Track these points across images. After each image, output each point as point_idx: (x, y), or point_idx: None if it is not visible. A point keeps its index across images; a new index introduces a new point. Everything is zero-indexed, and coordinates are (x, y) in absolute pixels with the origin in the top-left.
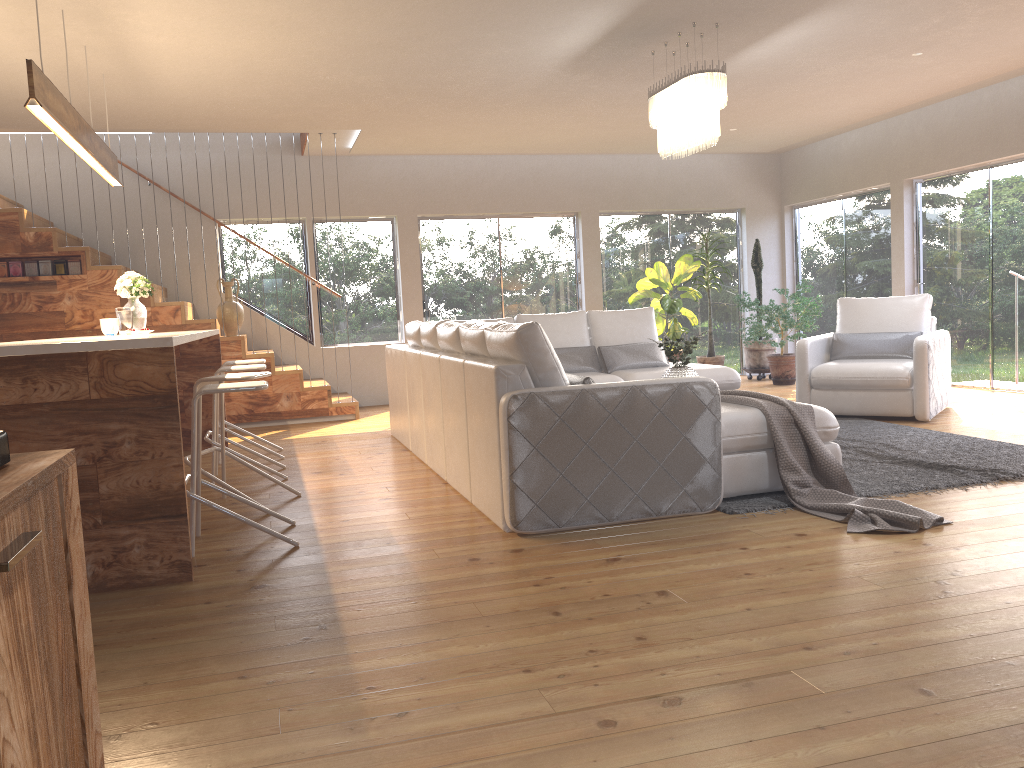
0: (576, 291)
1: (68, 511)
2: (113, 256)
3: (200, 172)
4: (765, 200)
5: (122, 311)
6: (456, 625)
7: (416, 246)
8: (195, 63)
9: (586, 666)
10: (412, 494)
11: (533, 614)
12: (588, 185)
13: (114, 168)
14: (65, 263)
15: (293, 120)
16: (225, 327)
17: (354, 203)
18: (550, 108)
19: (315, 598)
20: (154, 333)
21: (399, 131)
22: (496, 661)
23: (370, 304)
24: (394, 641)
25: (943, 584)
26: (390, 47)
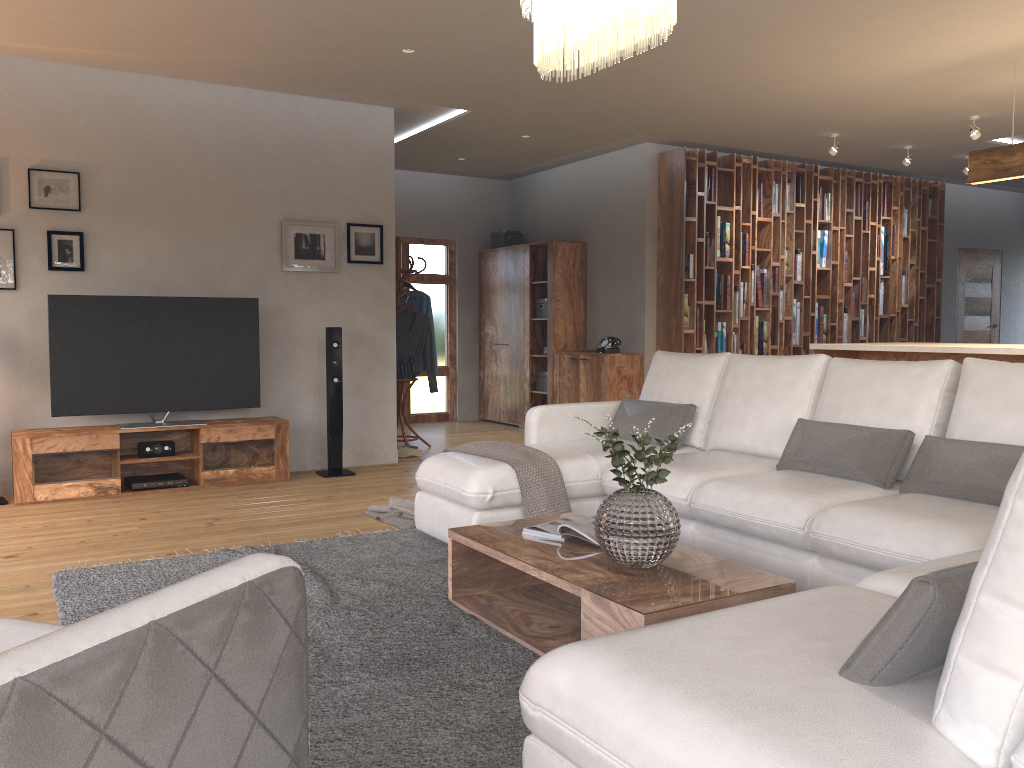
0: None
1: (602, 362)
2: None
3: None
4: None
5: None
6: None
7: None
8: None
9: None
10: None
11: None
12: None
13: None
14: None
15: None
16: None
17: None
18: None
19: None
20: None
21: None
22: None
23: None
24: None
25: (412, 486)
26: None
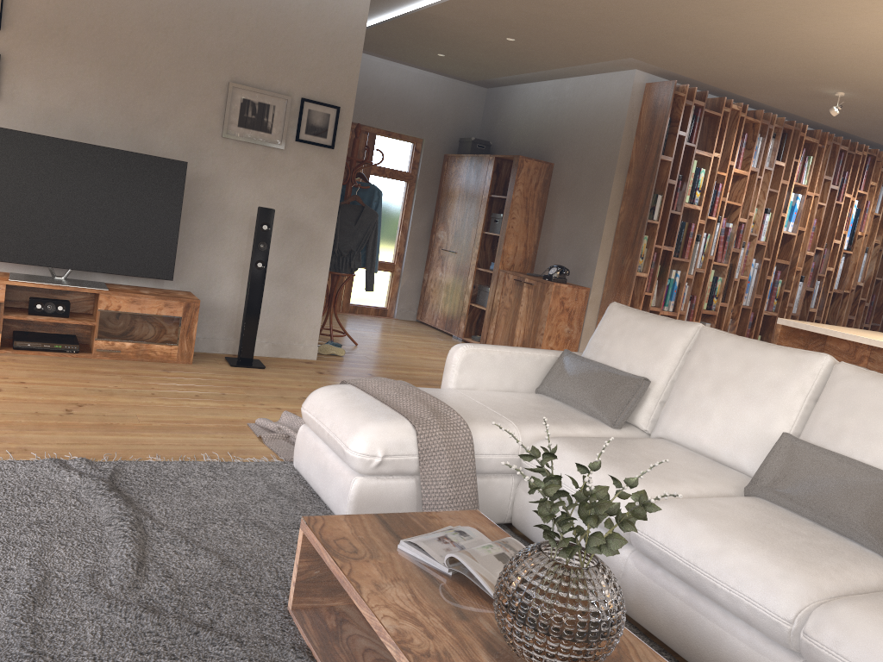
0: None
1: (546, 290)
2: None
3: None
4: None
5: None
6: None
7: None
8: None
9: None
10: None
11: None
12: None
13: None
14: None
15: None
16: None
17: None
18: None
19: None
20: None
21: None
22: None
23: None
24: None
25: None
26: None
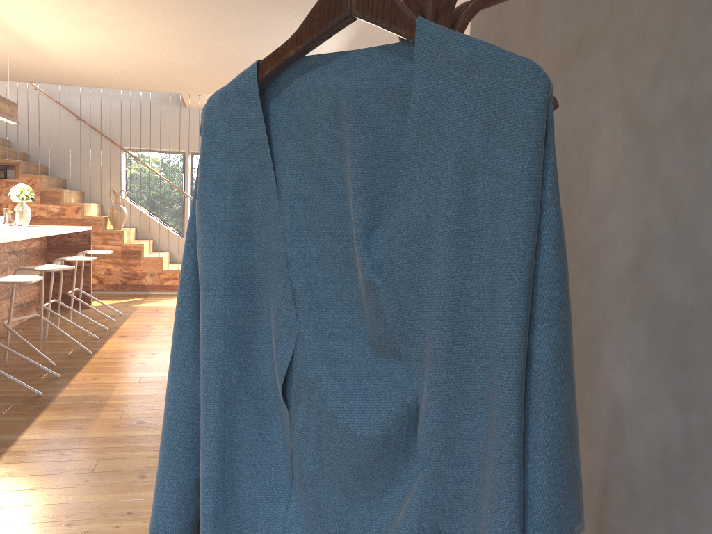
0: None
1: None
2: (49, 167)
3: (114, 114)
4: None
5: (7, 211)
6: (66, 477)
7: None
8: (67, 44)
9: (111, 525)
10: (163, 361)
11: (127, 475)
12: None
13: (12, 112)
14: (5, 170)
15: (161, 85)
16: (112, 223)
17: None
18: None
19: (2, 441)
20: (26, 228)
21: None
22: (56, 513)
23: None
24: (10, 486)
25: None
26: (198, 43)
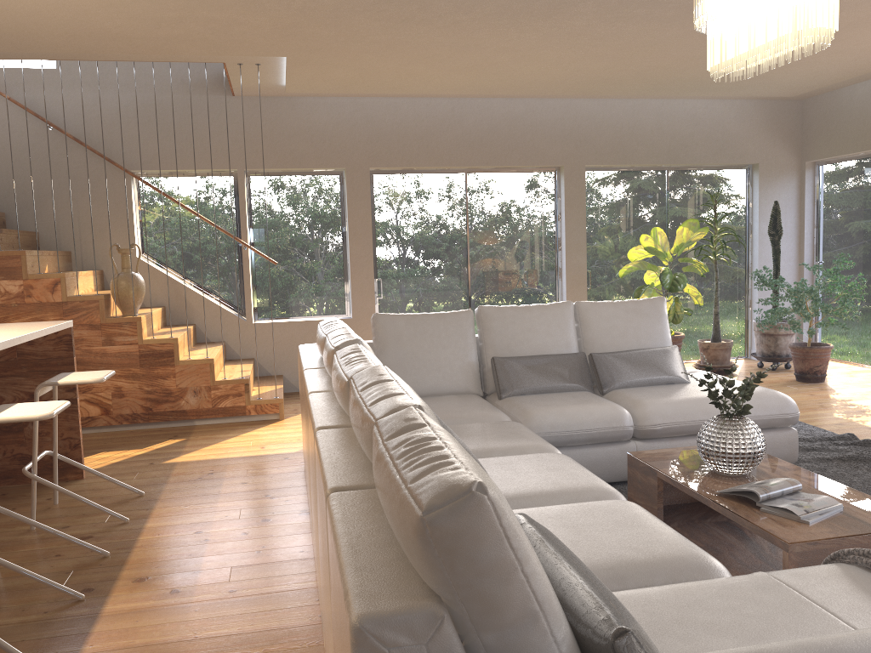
0: (555, 259)
1: None
2: (7, 213)
3: (111, 114)
4: (782, 155)
5: None
6: None
7: (367, 205)
8: None
9: None
10: None
11: None
12: (573, 135)
13: None
14: None
15: (188, 40)
16: (120, 304)
17: (295, 153)
18: (531, 23)
19: None
20: None
21: (335, 60)
22: None
23: (313, 272)
24: None
25: None
26: None
